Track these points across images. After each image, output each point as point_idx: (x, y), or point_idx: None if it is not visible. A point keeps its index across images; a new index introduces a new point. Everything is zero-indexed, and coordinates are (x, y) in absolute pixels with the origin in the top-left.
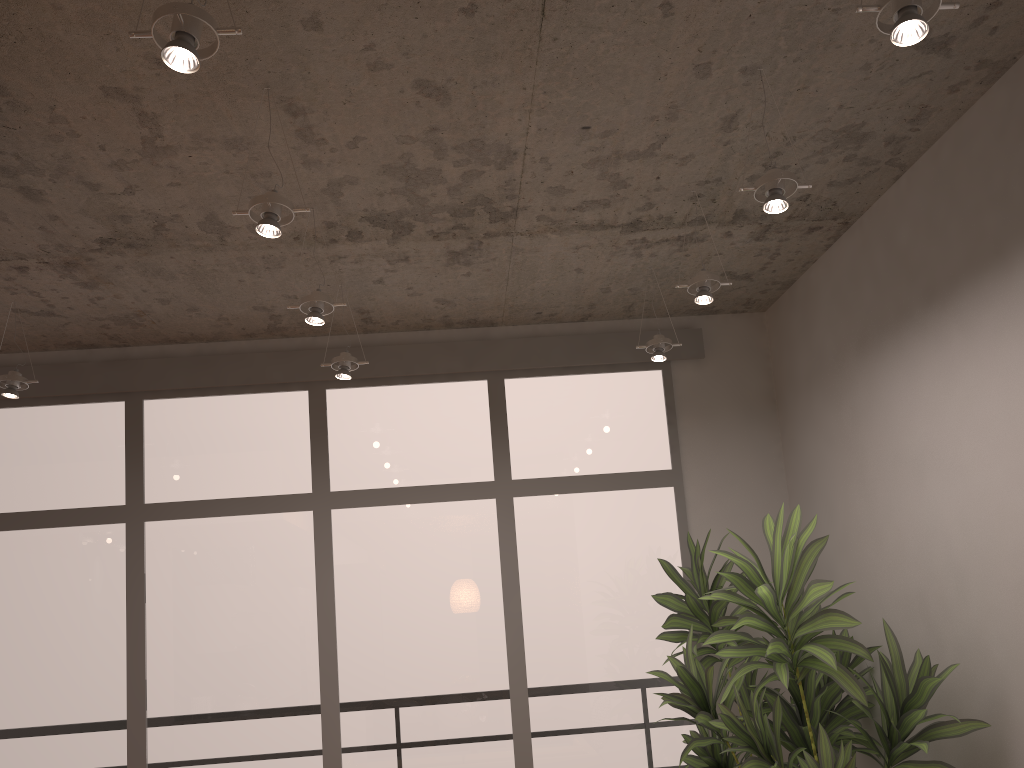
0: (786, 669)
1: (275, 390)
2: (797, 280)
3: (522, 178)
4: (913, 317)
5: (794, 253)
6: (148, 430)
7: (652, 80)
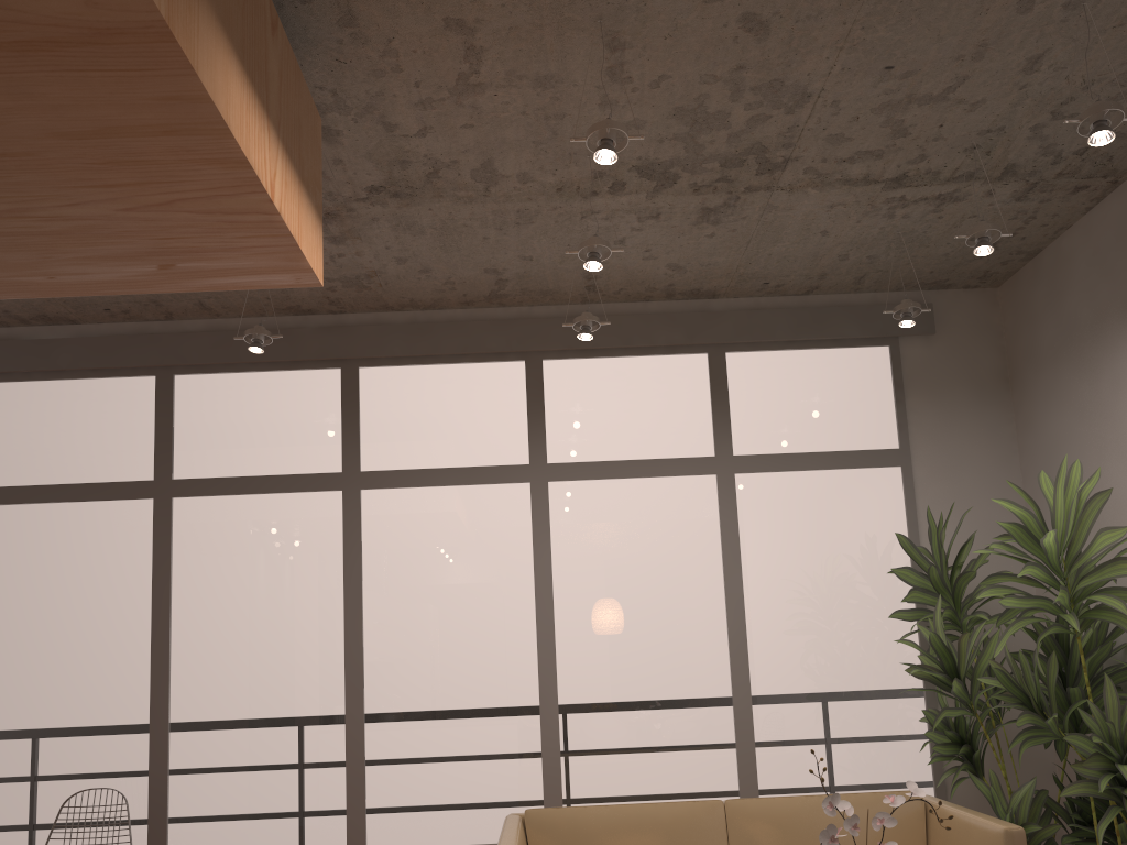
0: (1073, 616)
1: (491, 360)
2: (1044, 249)
3: (806, 124)
4: None
5: (1050, 217)
6: (364, 398)
7: (972, 15)
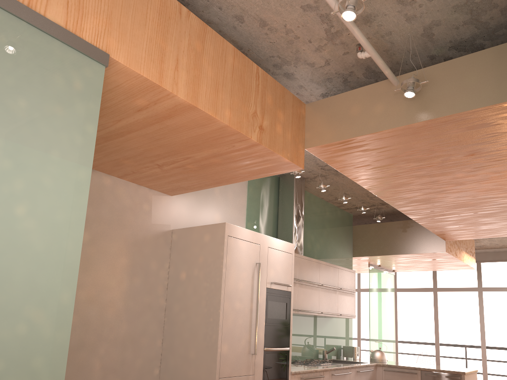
0: None
1: None
2: None
3: None
4: None
5: None
6: (482, 269)
7: None
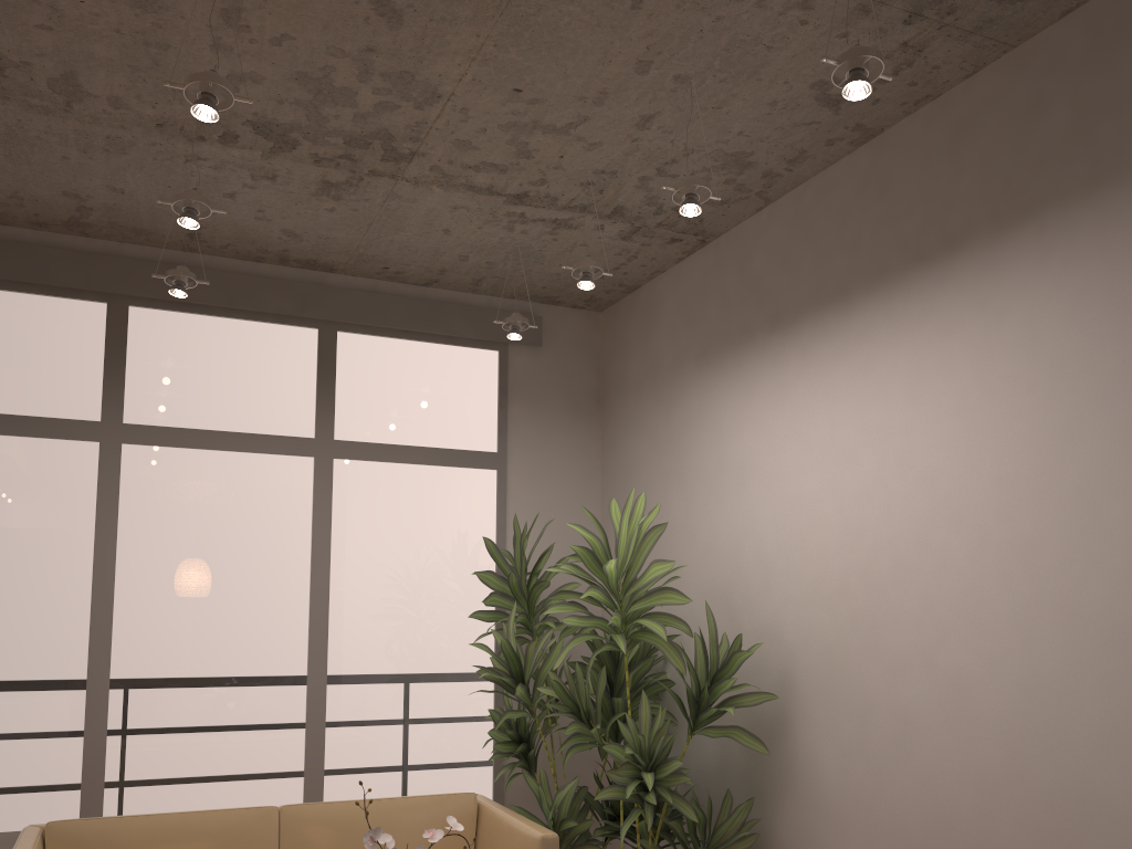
0: (623, 638)
1: (65, 295)
2: (642, 287)
3: (435, 123)
4: (756, 338)
5: (649, 260)
6: None
7: (596, 63)
